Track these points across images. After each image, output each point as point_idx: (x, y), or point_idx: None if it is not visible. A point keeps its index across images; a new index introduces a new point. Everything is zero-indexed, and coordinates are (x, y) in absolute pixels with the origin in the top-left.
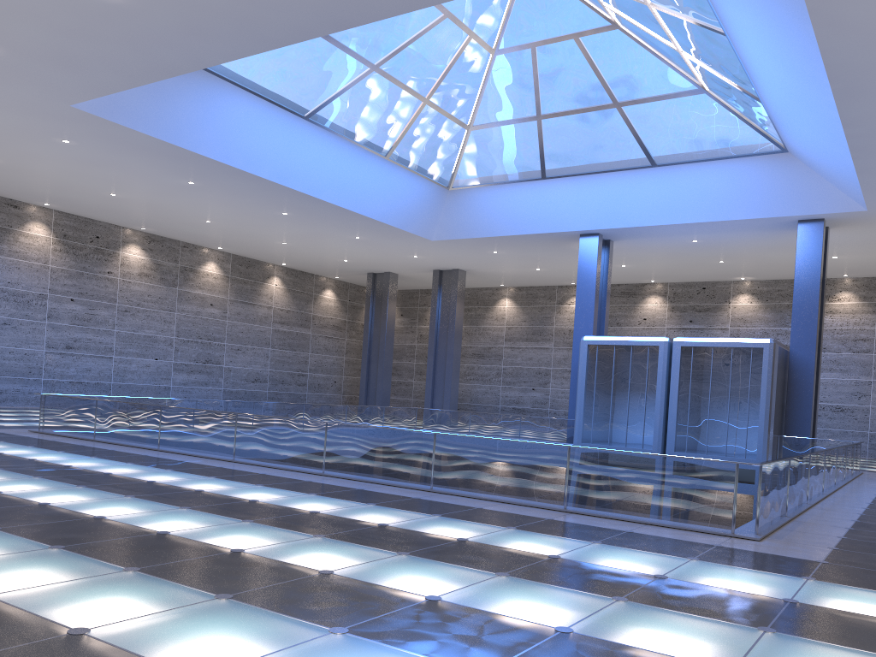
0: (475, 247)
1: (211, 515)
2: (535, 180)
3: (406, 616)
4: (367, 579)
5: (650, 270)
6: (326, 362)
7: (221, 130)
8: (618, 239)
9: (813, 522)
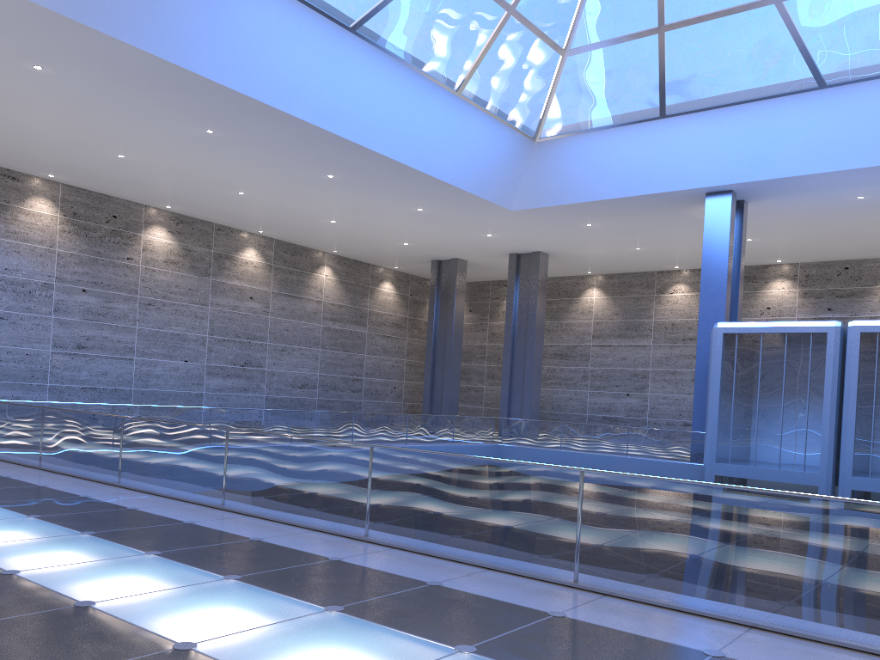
0: (564, 219)
1: None
2: (650, 120)
3: None
4: None
5: (781, 246)
6: (384, 365)
7: (239, 44)
8: (755, 199)
9: None
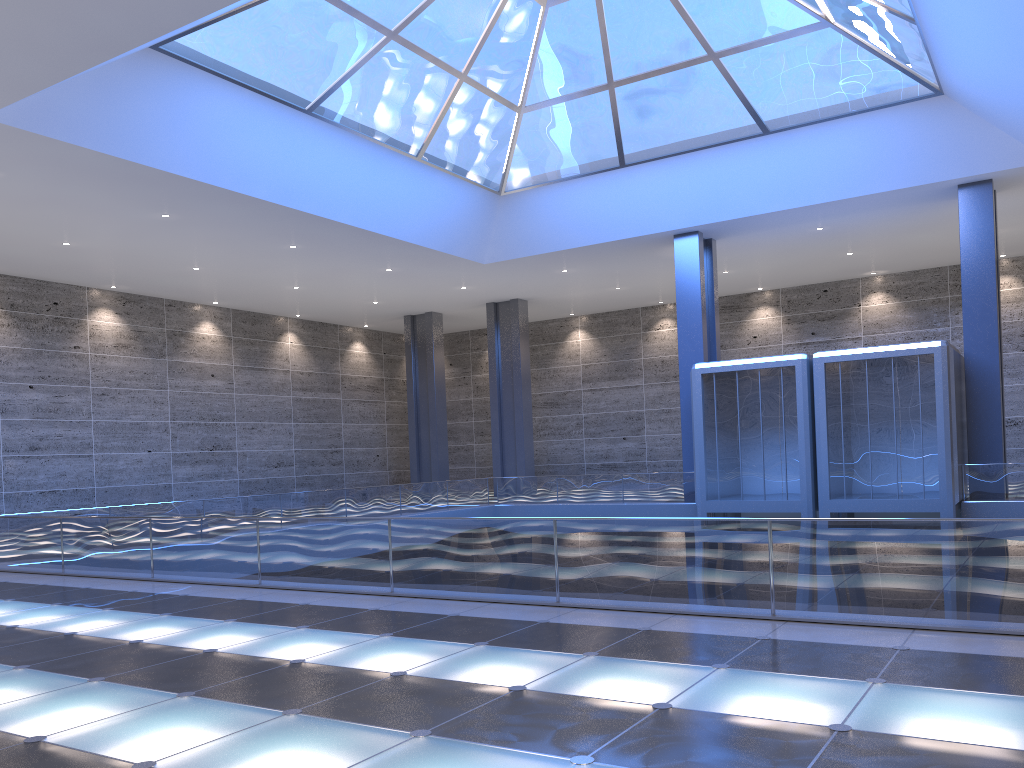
0: (539, 267)
1: (230, 706)
2: (611, 169)
3: None
4: None
5: (759, 275)
6: (364, 432)
7: (197, 137)
8: (722, 237)
9: None
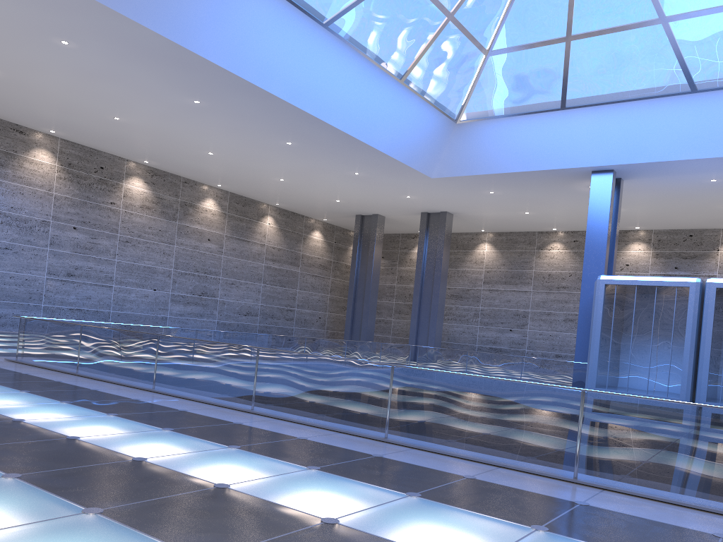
0: (473, 186)
1: None
2: (552, 110)
3: None
4: None
5: (642, 215)
6: (312, 299)
7: (234, 32)
8: (630, 178)
9: None
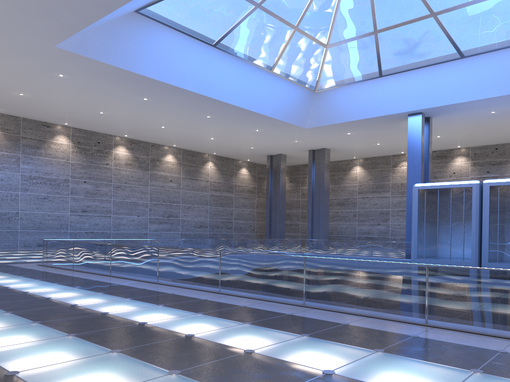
0: (335, 131)
1: (87, 344)
2: (374, 78)
3: None
4: None
5: (457, 138)
6: (244, 213)
7: (158, 58)
8: (436, 116)
9: None
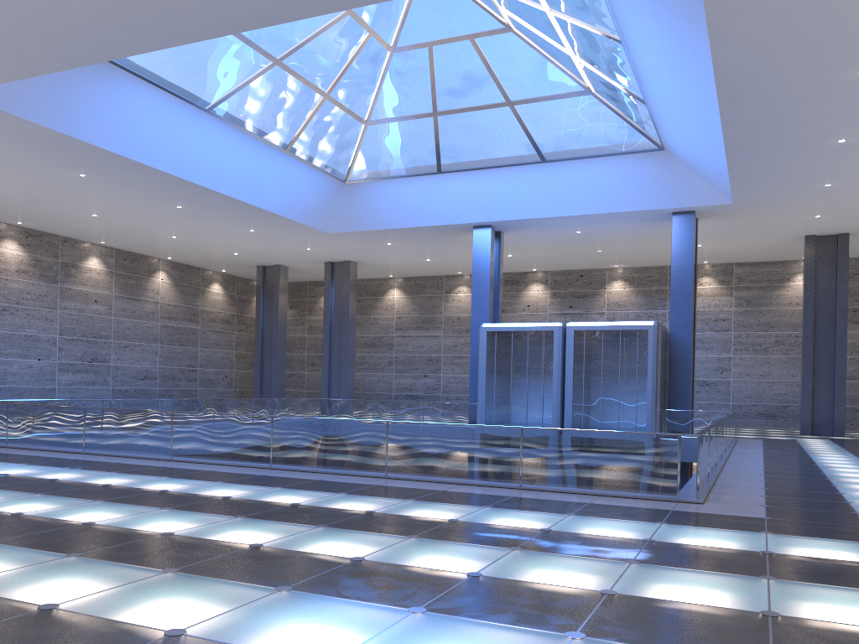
0: (370, 239)
1: (199, 513)
2: (431, 174)
3: (465, 592)
4: (401, 562)
5: (534, 260)
6: (216, 356)
7: (120, 122)
8: (509, 231)
9: (732, 484)
